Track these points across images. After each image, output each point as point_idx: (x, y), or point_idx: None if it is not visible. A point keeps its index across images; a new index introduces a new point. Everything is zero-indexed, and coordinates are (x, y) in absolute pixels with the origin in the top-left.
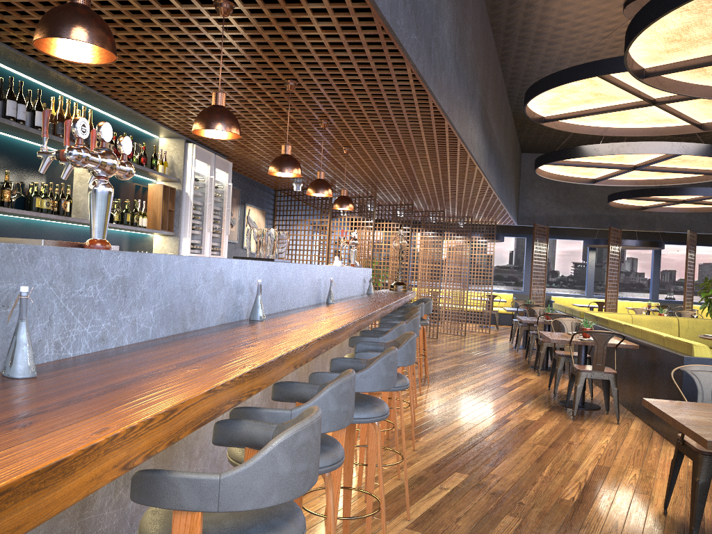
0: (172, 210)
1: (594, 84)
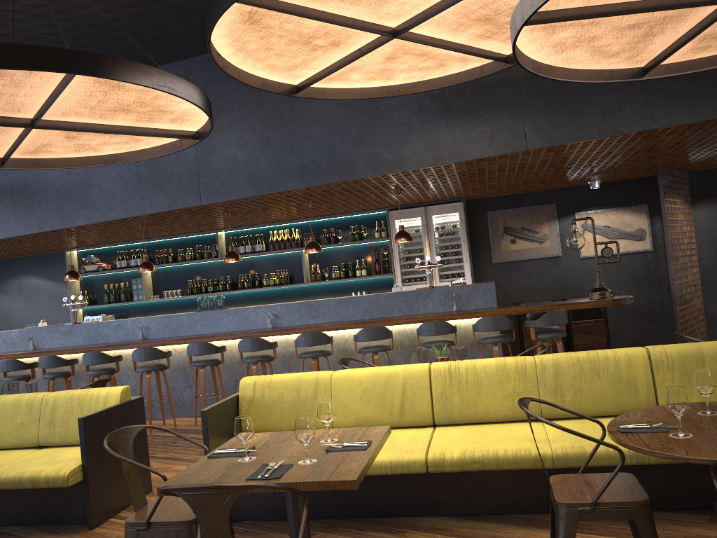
0: (386, 259)
1: (353, 69)
